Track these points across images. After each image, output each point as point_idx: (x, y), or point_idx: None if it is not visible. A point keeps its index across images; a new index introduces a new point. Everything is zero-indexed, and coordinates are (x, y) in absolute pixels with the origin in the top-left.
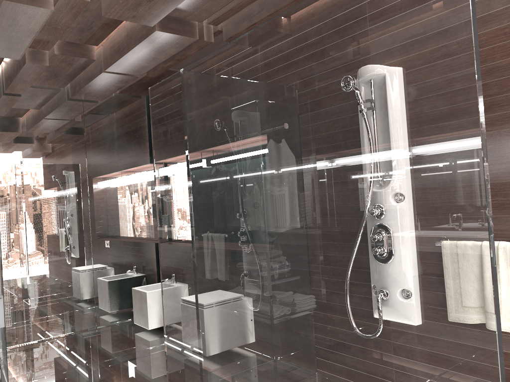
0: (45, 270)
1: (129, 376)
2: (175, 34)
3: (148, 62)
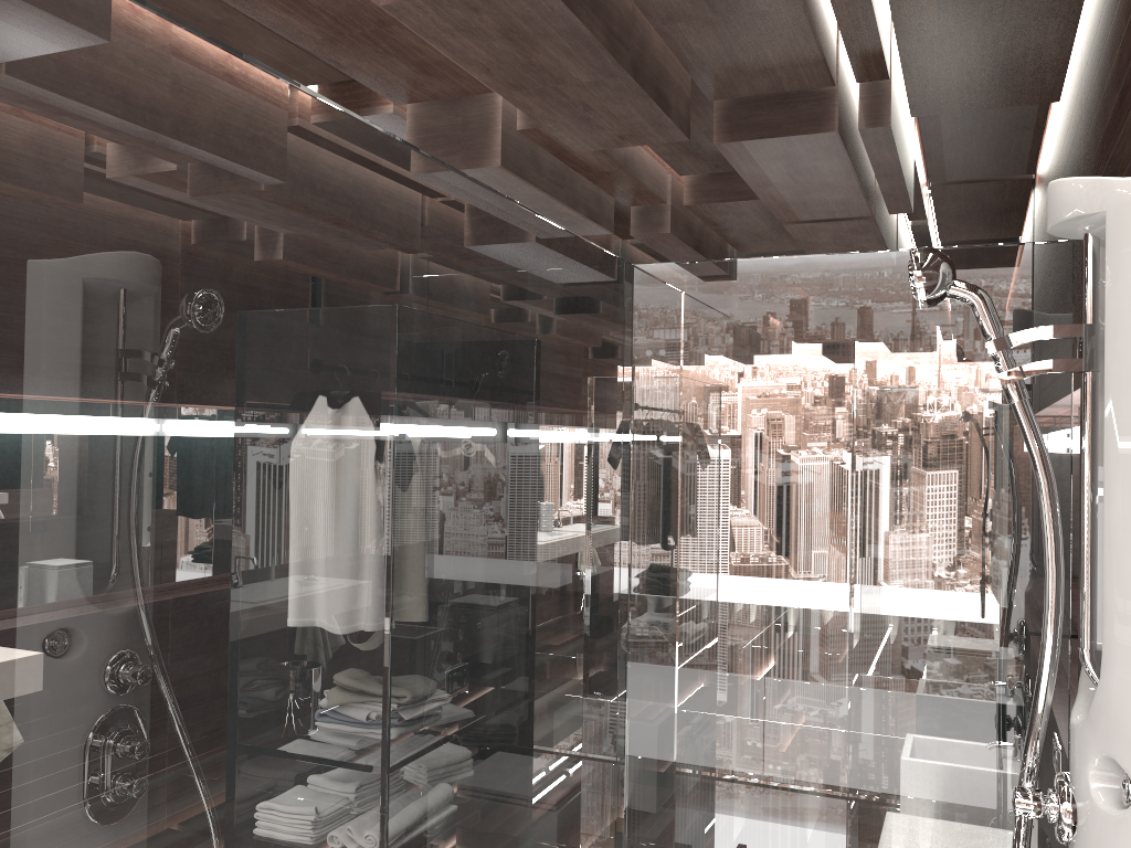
0: None
1: None
2: (764, 138)
3: (833, 193)
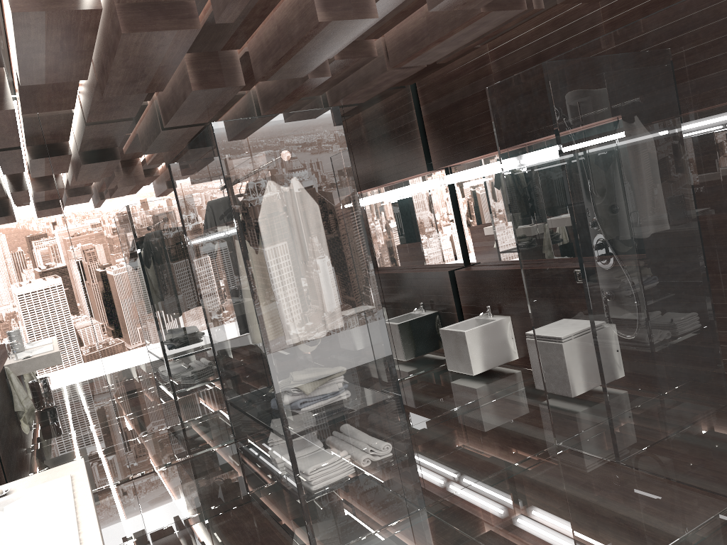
0: None
1: (489, 427)
2: (501, 11)
3: (448, 48)
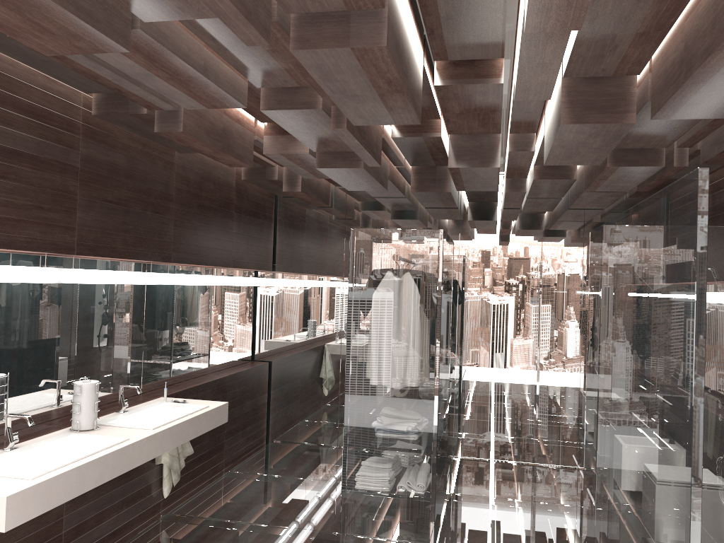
0: (527, 392)
1: (564, 528)
2: (631, 166)
3: (626, 183)
